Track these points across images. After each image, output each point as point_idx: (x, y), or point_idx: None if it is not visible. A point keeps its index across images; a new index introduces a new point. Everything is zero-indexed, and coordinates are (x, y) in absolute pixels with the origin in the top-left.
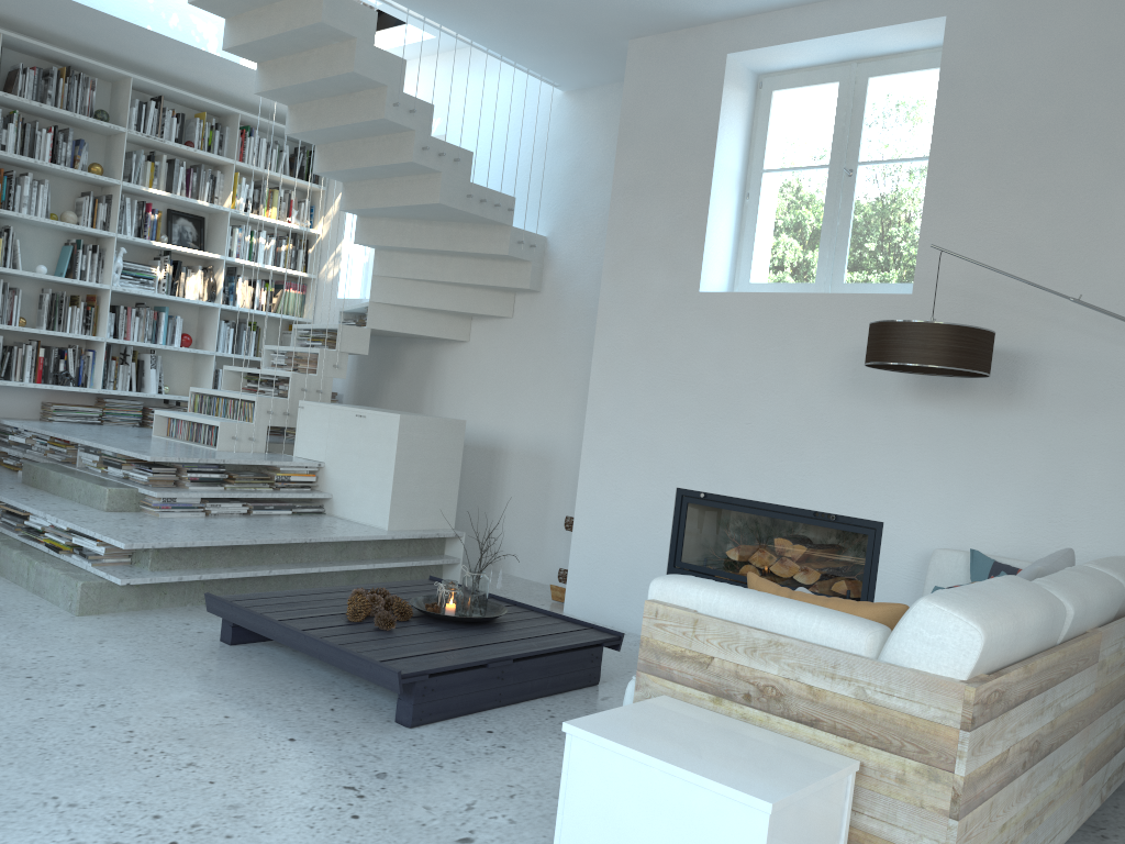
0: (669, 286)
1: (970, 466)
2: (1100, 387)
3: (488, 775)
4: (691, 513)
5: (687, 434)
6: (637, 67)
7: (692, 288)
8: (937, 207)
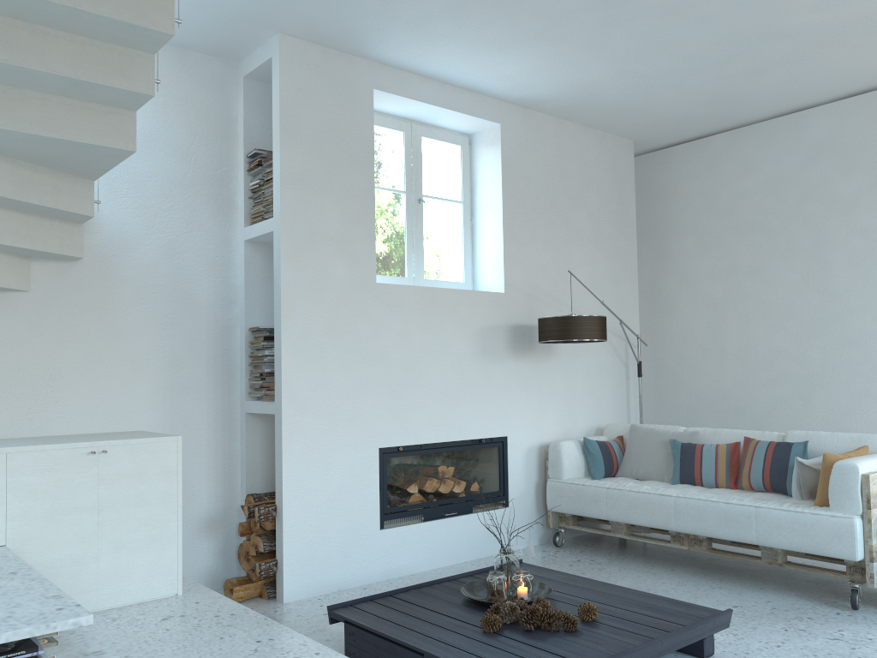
0: (350, 276)
1: (539, 393)
2: (577, 344)
3: (775, 634)
4: (390, 466)
5: (382, 402)
6: (292, 64)
7: (370, 279)
8: (509, 240)
